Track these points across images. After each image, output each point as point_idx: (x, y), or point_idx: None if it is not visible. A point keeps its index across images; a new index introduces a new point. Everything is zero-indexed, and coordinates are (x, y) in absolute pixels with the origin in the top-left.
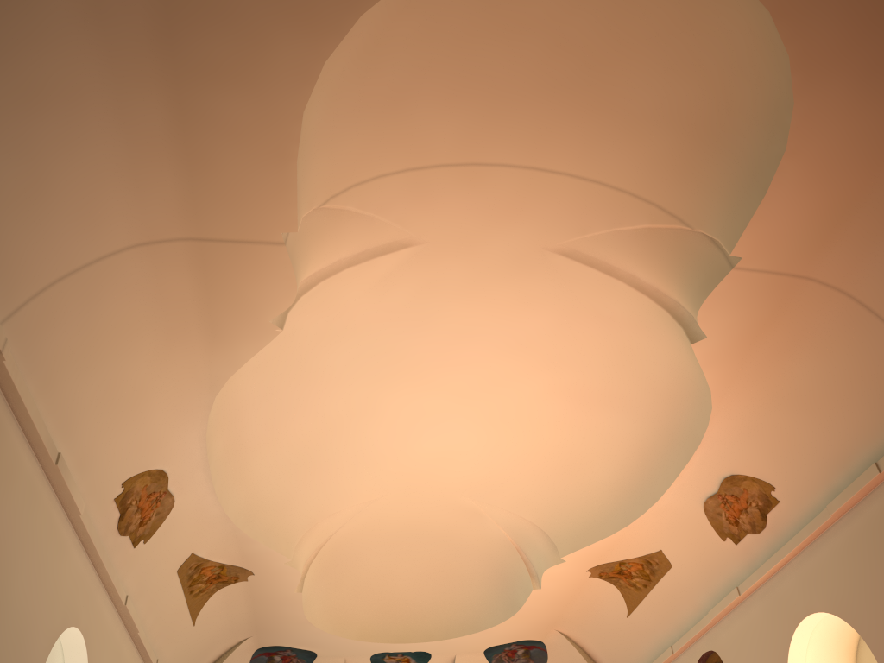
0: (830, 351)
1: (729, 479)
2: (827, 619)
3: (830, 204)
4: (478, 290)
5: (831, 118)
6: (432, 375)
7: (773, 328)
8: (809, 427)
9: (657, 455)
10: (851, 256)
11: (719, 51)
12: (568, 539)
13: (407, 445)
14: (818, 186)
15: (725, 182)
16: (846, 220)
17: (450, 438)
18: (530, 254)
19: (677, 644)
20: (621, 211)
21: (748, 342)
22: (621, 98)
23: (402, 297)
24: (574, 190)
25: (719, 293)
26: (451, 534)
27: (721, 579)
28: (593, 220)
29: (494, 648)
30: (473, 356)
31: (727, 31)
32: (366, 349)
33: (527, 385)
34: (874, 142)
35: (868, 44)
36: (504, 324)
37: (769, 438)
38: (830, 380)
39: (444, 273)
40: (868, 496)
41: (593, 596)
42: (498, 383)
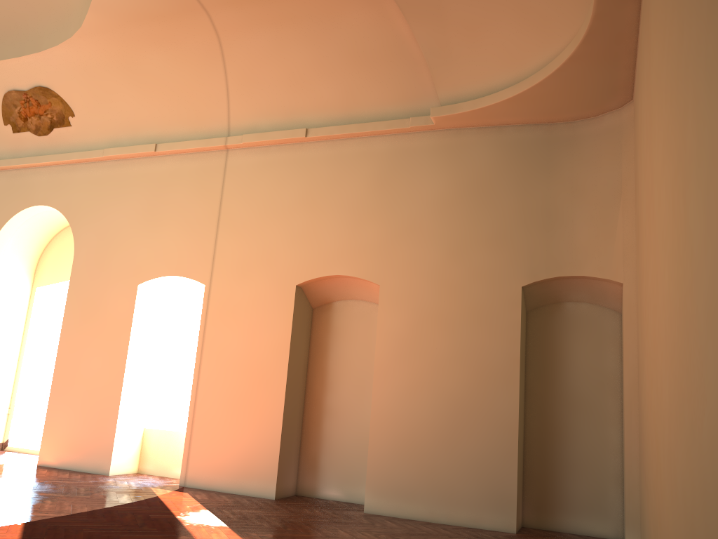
0: (181, 63)
1: (43, 89)
2: (51, 212)
3: None
4: None
5: None
6: None
7: (160, 23)
8: (130, 96)
9: None
10: (241, 23)
11: None
12: None
13: None
14: None
15: None
16: (257, 2)
17: None
18: None
19: None
20: None
21: (136, 18)
22: None
23: None
24: None
25: None
26: None
27: None
28: None
29: None
30: None
31: None
32: None
33: None
34: None
35: None
36: None
37: (96, 84)
38: (167, 79)
39: None
40: (136, 159)
41: None
42: None
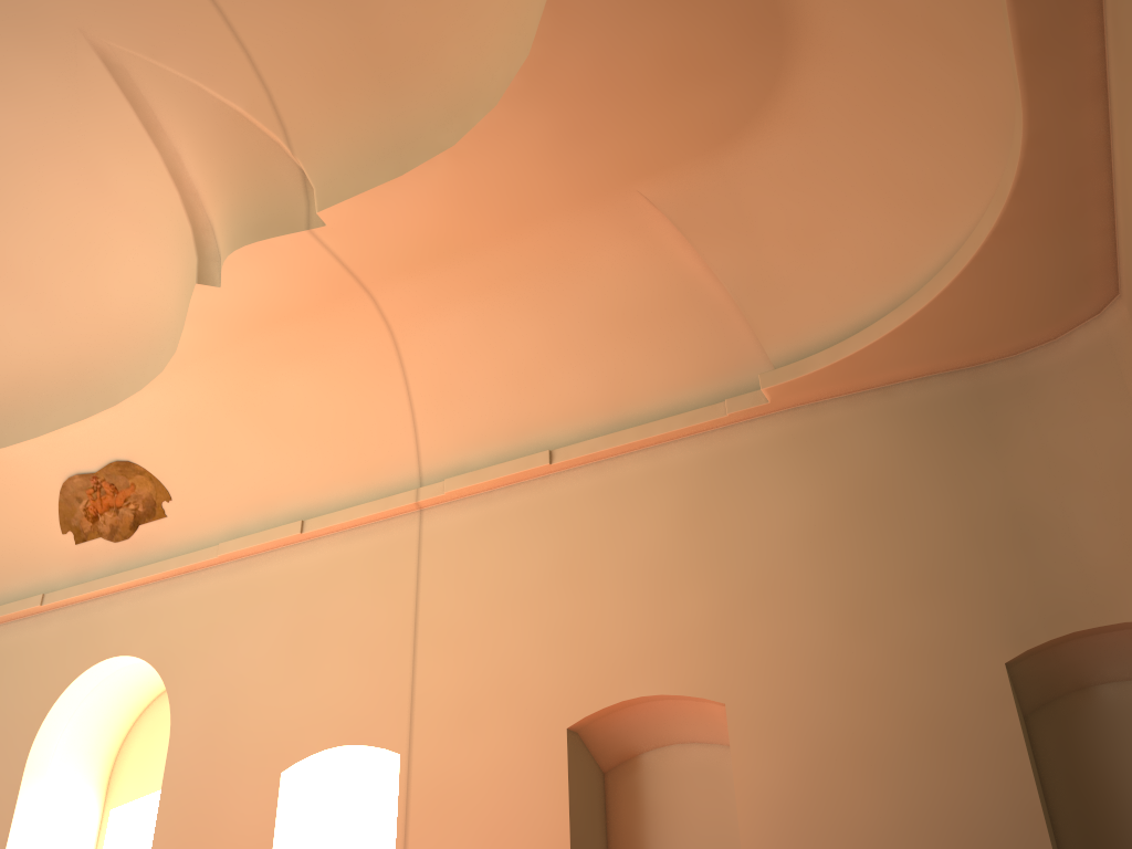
0: (335, 383)
1: (121, 464)
2: (135, 667)
3: (446, 234)
4: None
5: (513, 150)
6: None
7: (298, 324)
8: (257, 451)
9: (43, 391)
10: (424, 300)
11: None
12: None
13: None
14: (451, 208)
15: (366, 131)
16: (446, 261)
17: None
18: (56, 23)
19: None
20: (222, 67)
21: (260, 322)
22: None
23: None
24: None
25: (273, 248)
26: None
27: (26, 578)
28: (178, 50)
29: None
30: None
31: None
32: None
33: None
34: (526, 204)
35: (592, 107)
36: None
37: (204, 442)
38: (315, 413)
39: None
40: (272, 553)
41: None
42: None
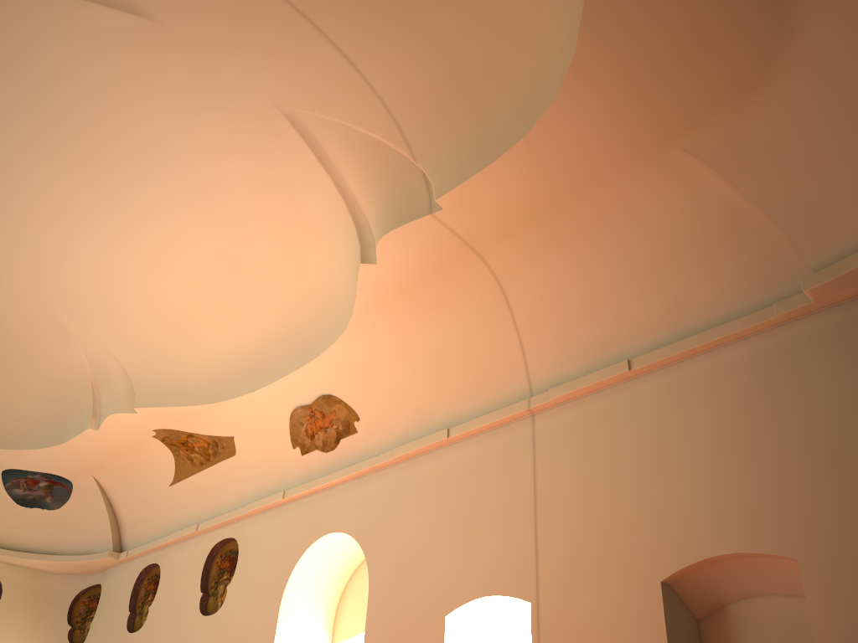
0: (462, 325)
1: (326, 397)
2: (345, 541)
3: (530, 202)
4: (189, 108)
5: (572, 130)
6: (91, 169)
7: (432, 284)
8: (413, 380)
9: (274, 351)
10: (520, 255)
11: (523, 17)
12: (151, 393)
13: (24, 228)
14: (531, 182)
15: (464, 137)
16: (533, 223)
17: (77, 243)
18: (260, 102)
19: (204, 524)
20: (364, 111)
21: (406, 286)
22: (422, 6)
23: (103, 67)
24: (334, 65)
25: (408, 230)
26: (27, 343)
27: (273, 480)
28: (335, 105)
29: (16, 472)
30: (147, 172)
31: (539, 3)
32: (30, 100)
33: (186, 230)
34: (588, 170)
35: (630, 86)
36: (197, 157)
37: (377, 376)
38: (450, 349)
39: (162, 68)
40: (429, 453)
41: (147, 456)
42: (159, 214)
